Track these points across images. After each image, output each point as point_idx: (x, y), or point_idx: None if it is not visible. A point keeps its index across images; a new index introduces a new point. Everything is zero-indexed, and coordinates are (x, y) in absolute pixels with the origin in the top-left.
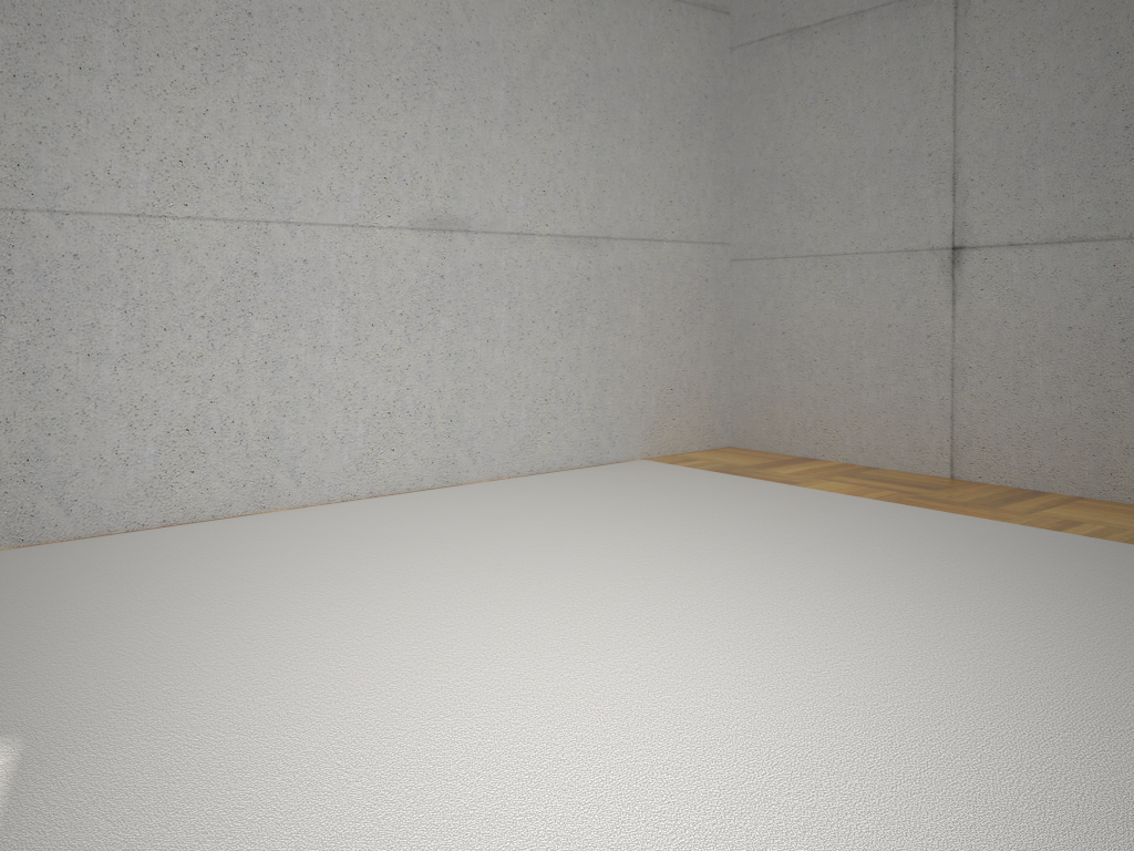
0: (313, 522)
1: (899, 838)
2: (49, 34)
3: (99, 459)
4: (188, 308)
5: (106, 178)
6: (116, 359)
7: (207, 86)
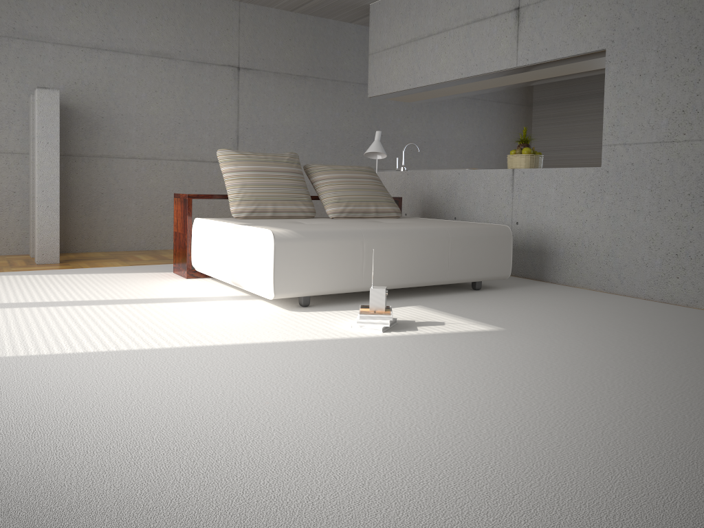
0: None
1: (453, 437)
2: None
3: None
4: None
5: None
6: None
7: None
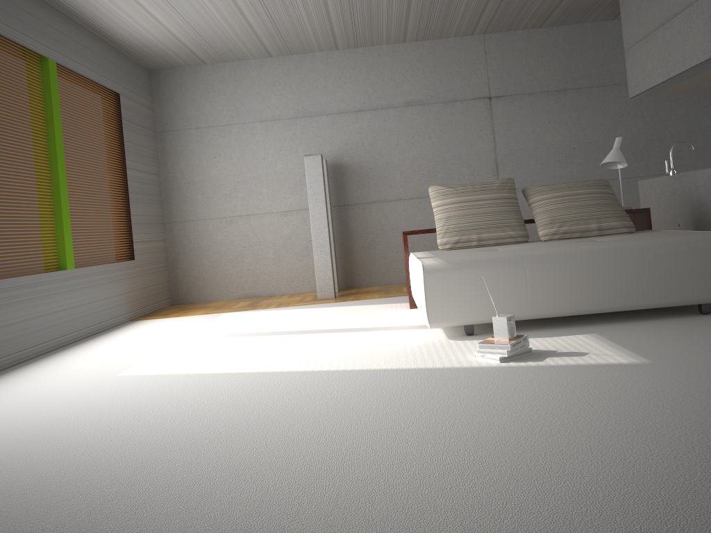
0: None
1: (387, 466)
2: None
3: None
4: None
5: None
6: None
7: None
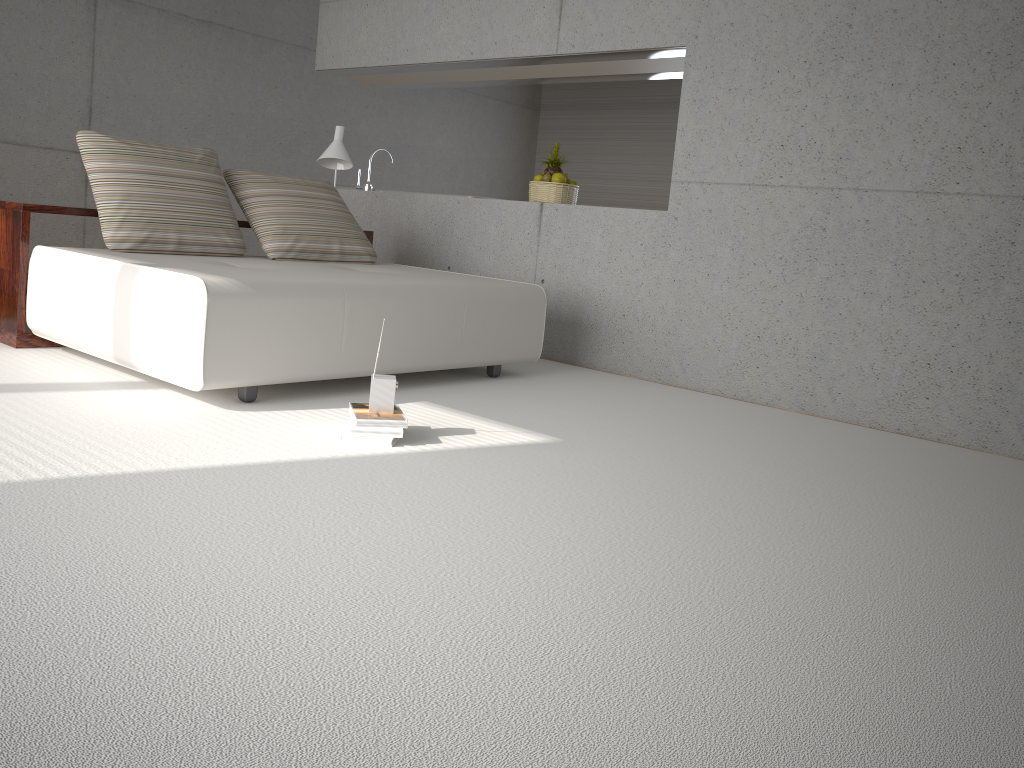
0: (987, 465)
1: (578, 620)
2: (874, 64)
3: (859, 369)
4: (945, 267)
5: (897, 164)
6: (883, 299)
7: (993, 83)
